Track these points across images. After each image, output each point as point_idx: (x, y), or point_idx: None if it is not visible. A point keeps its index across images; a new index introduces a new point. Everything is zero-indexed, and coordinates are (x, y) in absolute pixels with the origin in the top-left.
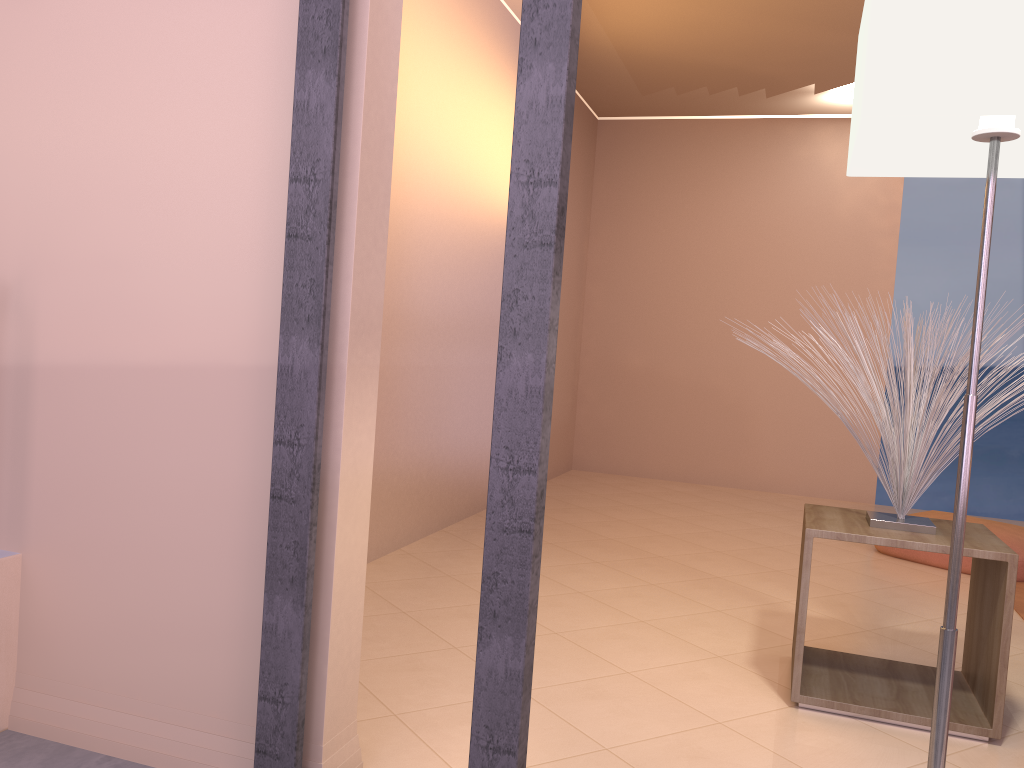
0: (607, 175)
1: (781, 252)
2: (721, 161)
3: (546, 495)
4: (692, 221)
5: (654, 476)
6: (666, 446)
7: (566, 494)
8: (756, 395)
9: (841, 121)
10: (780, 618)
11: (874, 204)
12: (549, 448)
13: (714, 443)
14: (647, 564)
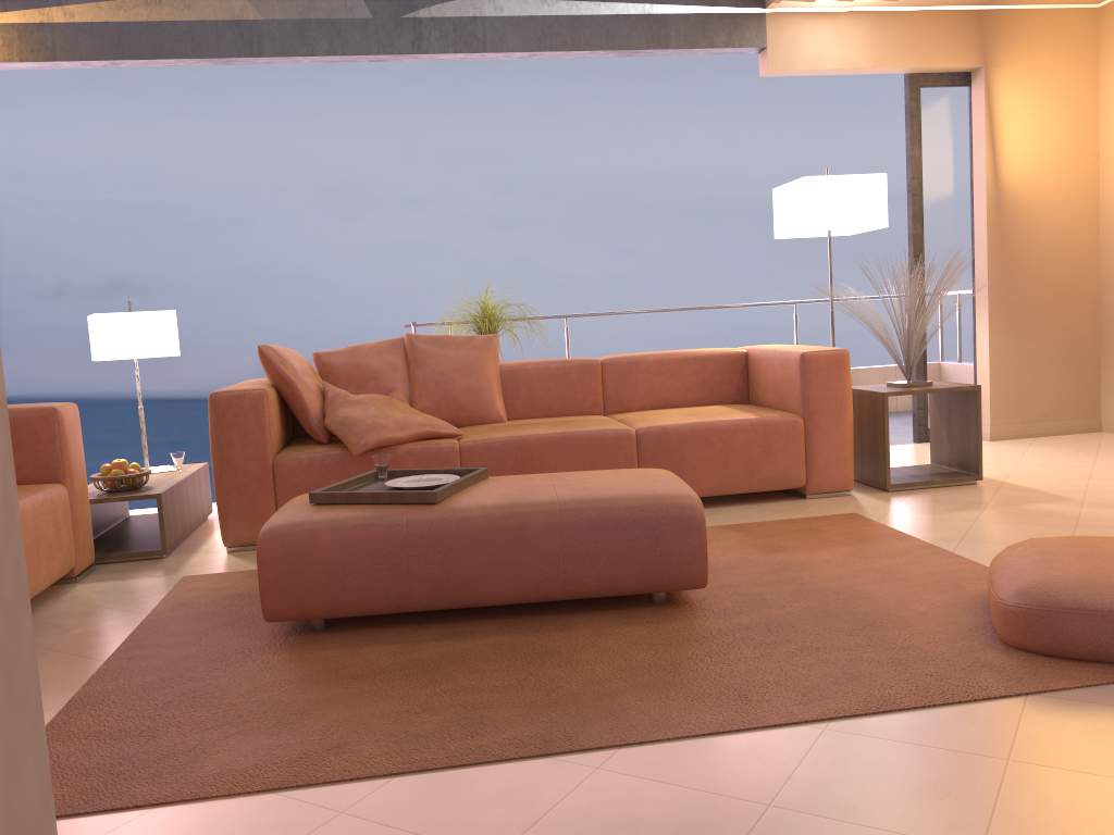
0: None
1: None
2: None
3: None
4: None
5: None
6: None
7: None
8: None
9: None
10: (1045, 497)
11: None
12: None
13: None
14: None
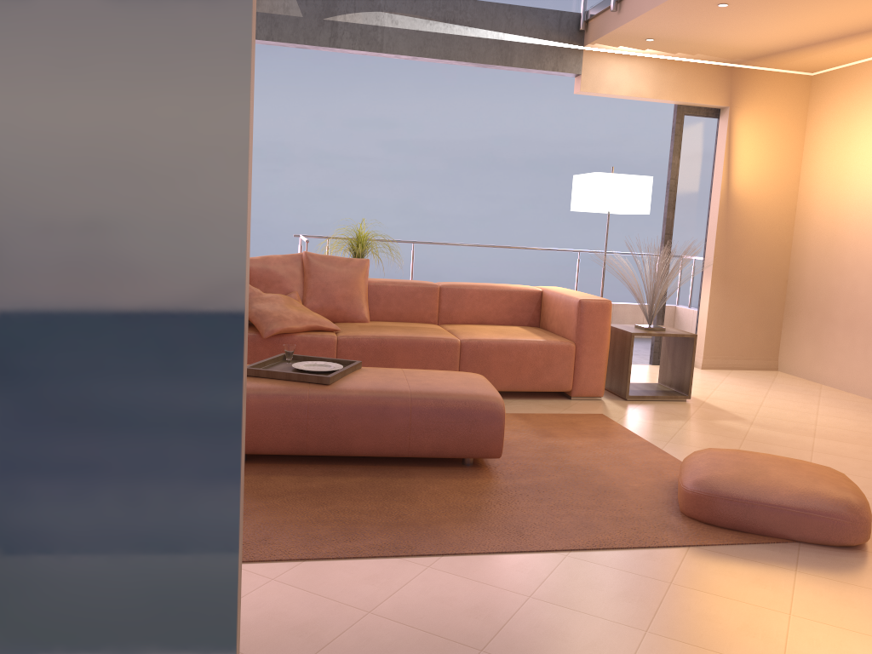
0: None
1: None
2: None
3: None
4: None
5: None
6: None
7: None
8: None
9: None
10: (728, 416)
11: None
12: None
13: None
14: (862, 439)
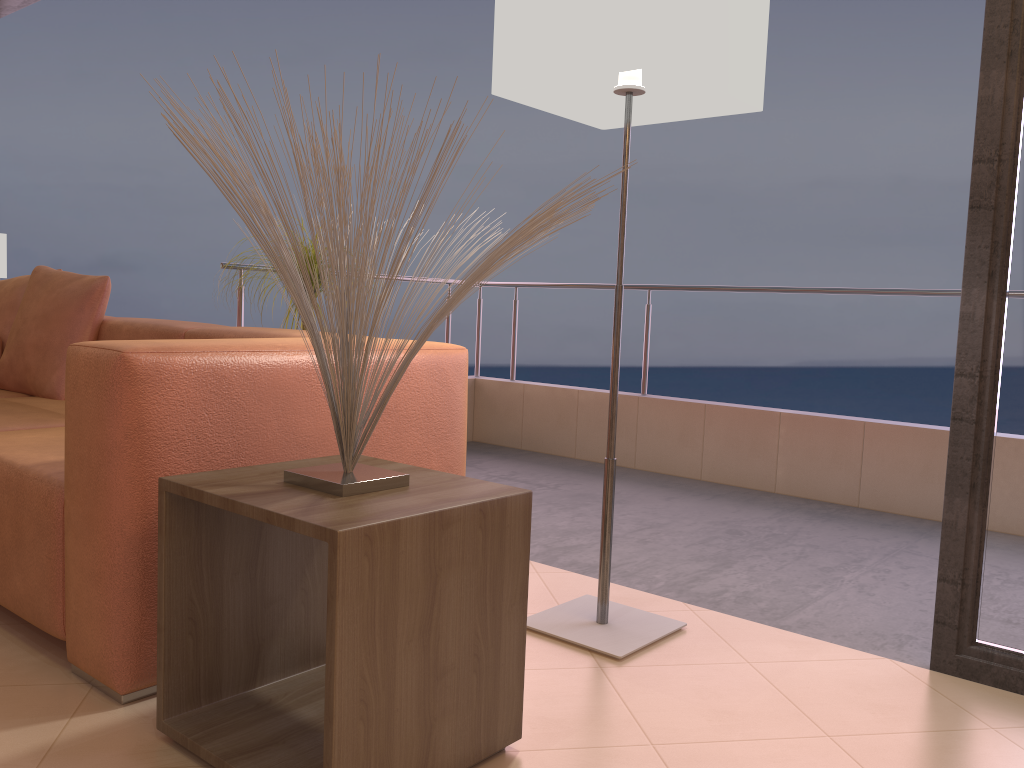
0: None
1: None
2: None
3: None
4: None
5: None
6: None
7: None
8: None
9: None
10: None
11: None
12: None
13: None
14: None
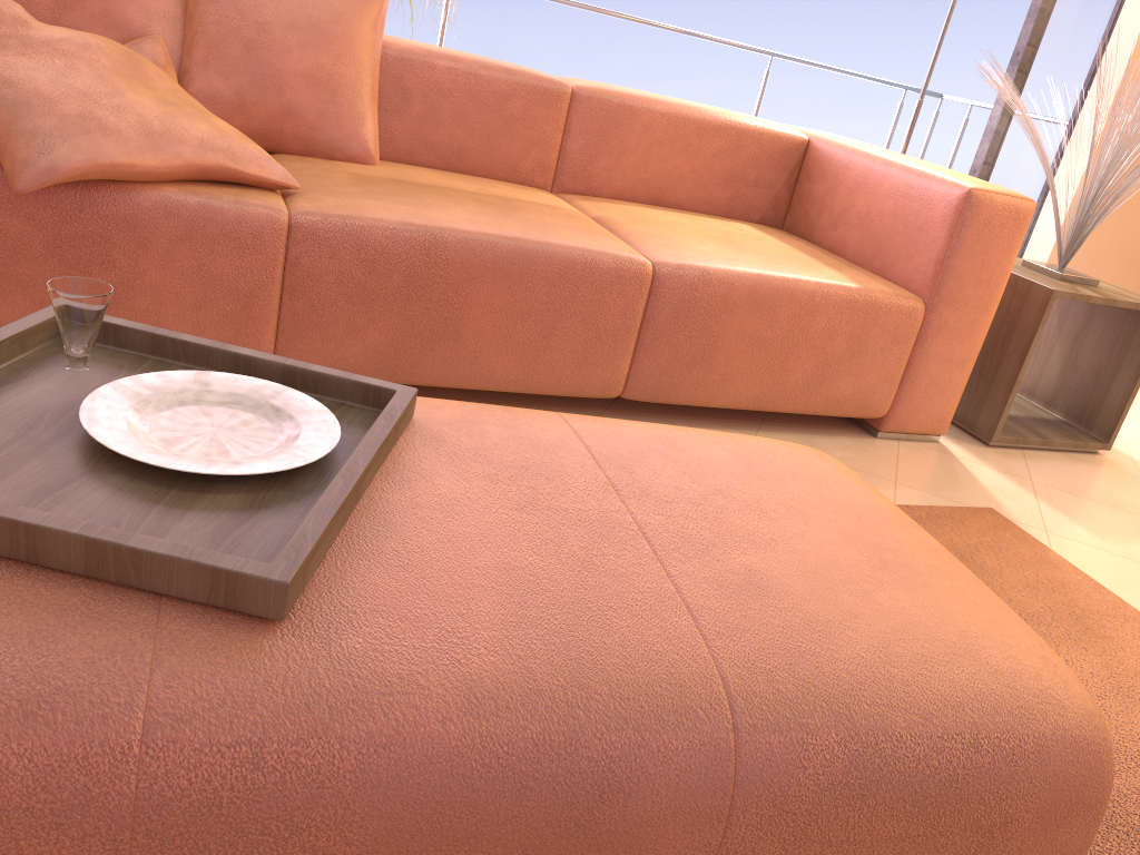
0: None
1: None
2: None
3: None
4: None
5: None
6: None
7: None
8: None
9: None
10: None
11: None
12: None
13: None
14: None
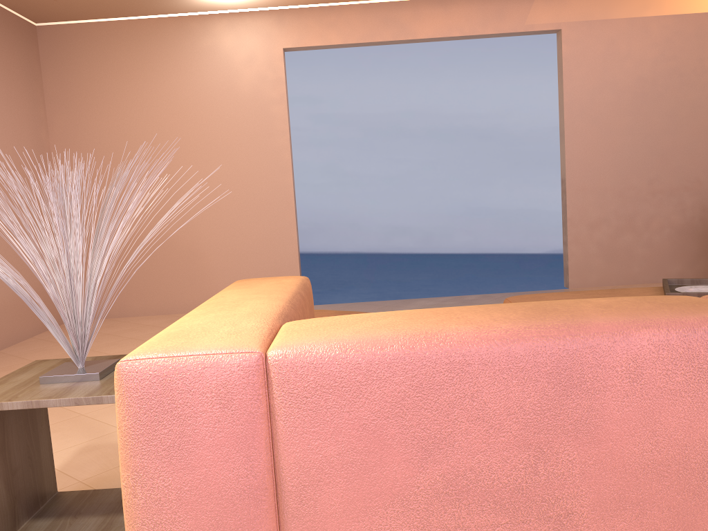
0: (53, 73)
1: (204, 123)
2: (145, 54)
3: (11, 354)
4: (131, 105)
5: (138, 314)
6: (143, 289)
7: (33, 349)
8: (204, 238)
9: (231, 15)
10: (93, 453)
11: (266, 79)
12: (27, 310)
13: (179, 280)
14: None
